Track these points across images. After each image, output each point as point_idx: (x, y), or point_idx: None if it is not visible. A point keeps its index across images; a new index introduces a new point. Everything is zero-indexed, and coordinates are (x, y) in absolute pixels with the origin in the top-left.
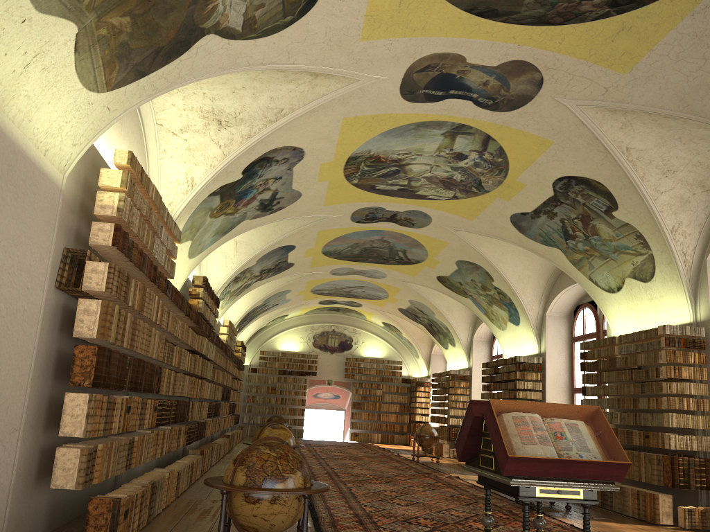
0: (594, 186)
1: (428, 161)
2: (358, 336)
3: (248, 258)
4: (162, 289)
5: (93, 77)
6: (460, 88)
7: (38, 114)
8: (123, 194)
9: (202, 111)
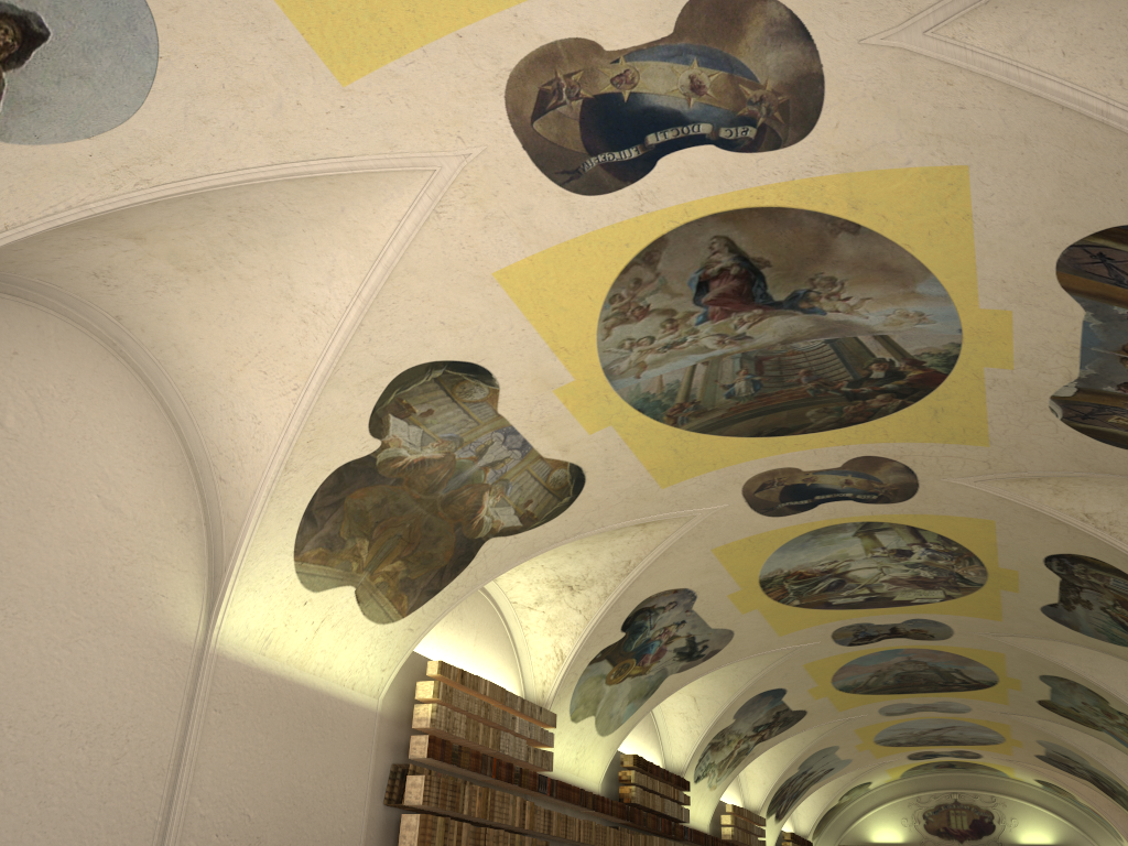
0: (1094, 563)
1: (868, 563)
2: (1002, 807)
3: (715, 715)
4: (529, 786)
5: (383, 613)
6: (823, 492)
7: (337, 659)
8: (434, 704)
9: (548, 581)
